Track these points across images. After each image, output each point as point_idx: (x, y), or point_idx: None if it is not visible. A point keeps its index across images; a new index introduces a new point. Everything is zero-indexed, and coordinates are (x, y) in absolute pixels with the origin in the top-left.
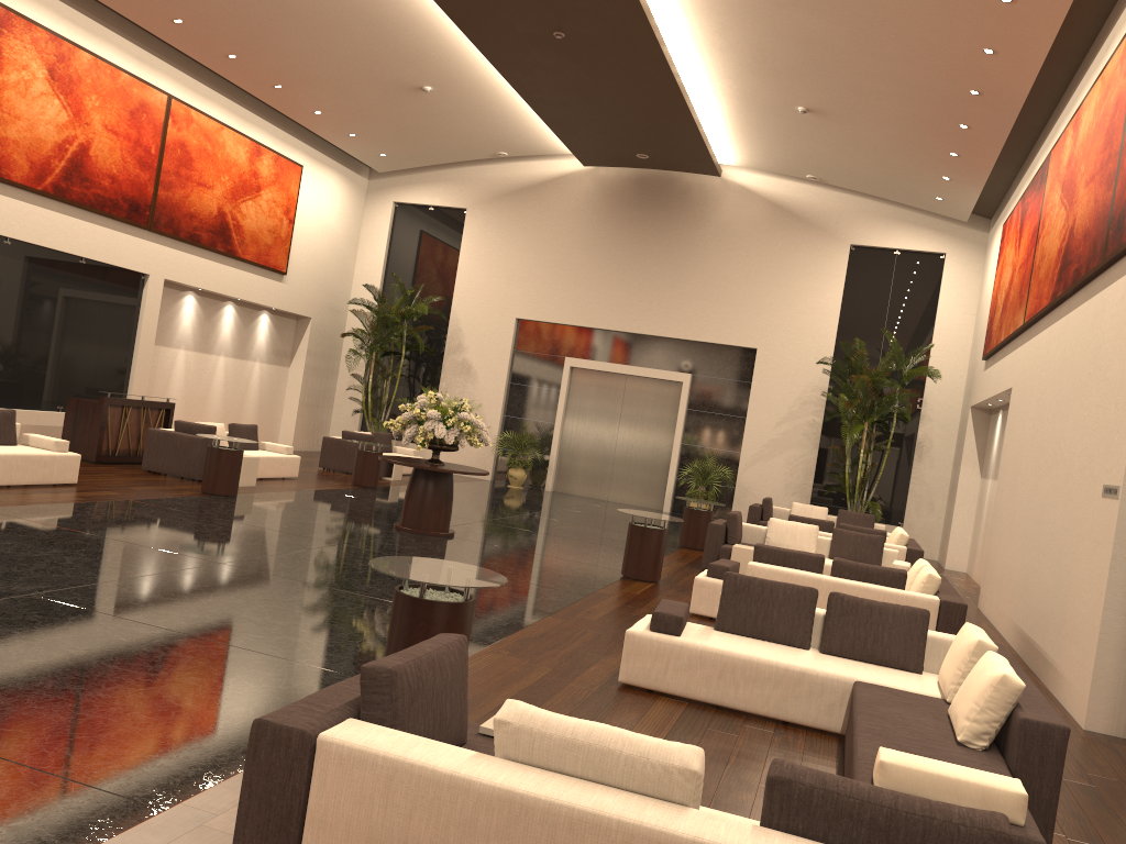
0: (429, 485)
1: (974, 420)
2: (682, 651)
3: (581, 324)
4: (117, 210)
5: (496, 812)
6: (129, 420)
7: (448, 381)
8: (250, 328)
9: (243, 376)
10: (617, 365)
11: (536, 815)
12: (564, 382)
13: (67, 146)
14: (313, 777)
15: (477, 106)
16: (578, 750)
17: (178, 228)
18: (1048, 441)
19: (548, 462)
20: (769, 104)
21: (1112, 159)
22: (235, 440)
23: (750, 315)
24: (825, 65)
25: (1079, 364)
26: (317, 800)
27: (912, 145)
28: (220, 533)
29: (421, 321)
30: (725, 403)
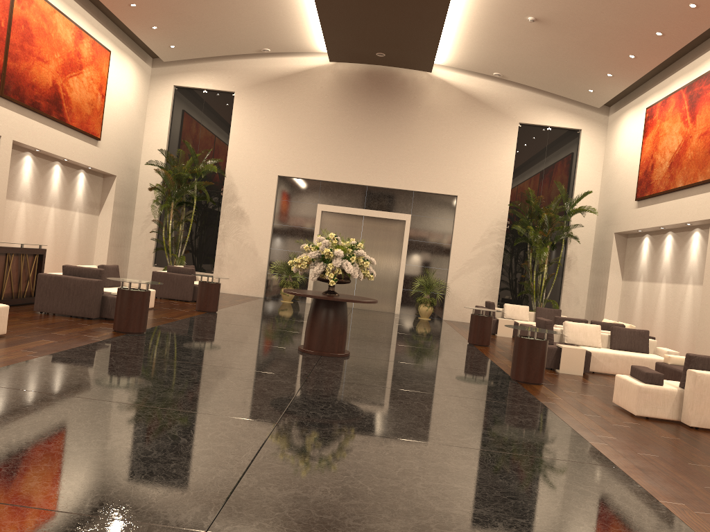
0: (333, 313)
1: (617, 241)
2: None
3: (328, 180)
4: None
5: None
6: (11, 266)
7: (225, 224)
8: (71, 183)
9: (67, 223)
10: (357, 209)
11: None
12: (317, 223)
13: None
14: None
15: (267, 7)
16: None
17: (23, 95)
18: None
19: (306, 281)
20: (505, 14)
21: None
22: (144, 282)
23: (452, 172)
24: None
25: None
26: None
27: (601, 49)
28: (207, 380)
29: (201, 178)
30: (435, 235)
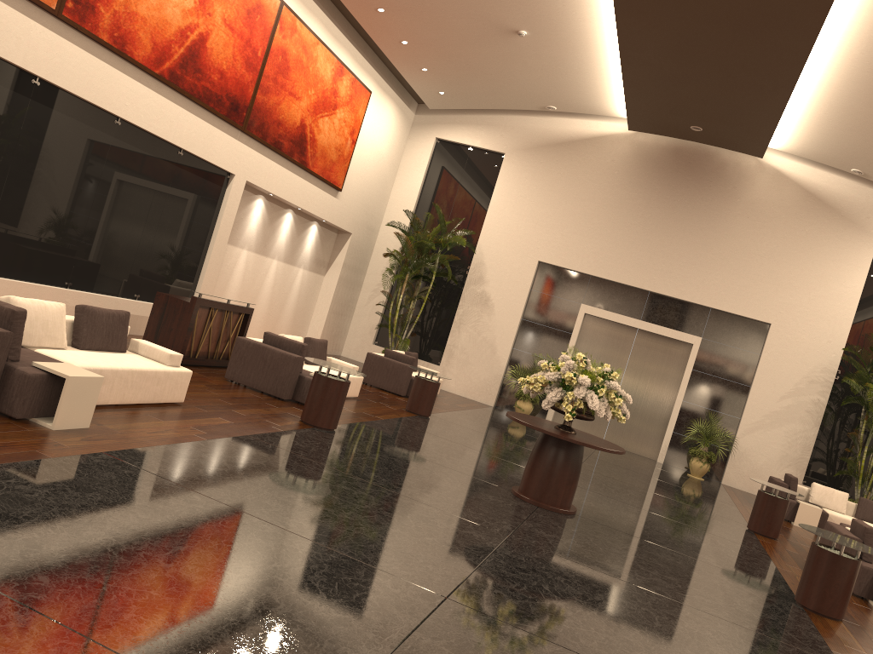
0: (563, 456)
1: None
2: None
3: (600, 276)
4: (219, 106)
5: None
6: (212, 322)
7: (465, 309)
8: (301, 236)
9: (288, 280)
10: (630, 318)
11: None
12: (577, 327)
13: (188, 33)
14: None
15: (560, 57)
16: None
17: (266, 133)
18: None
19: None
20: None
21: None
22: (345, 370)
23: (768, 292)
24: None
25: None
26: None
27: None
28: (383, 512)
29: (446, 250)
30: (730, 370)
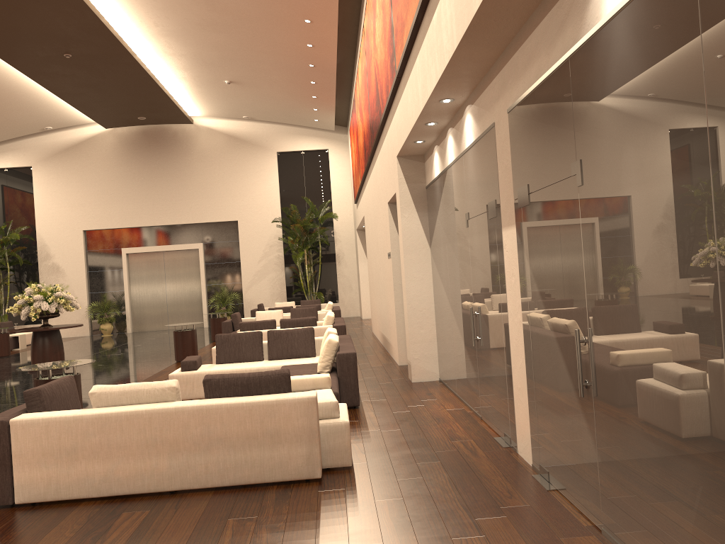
0: (45, 340)
1: (360, 236)
2: (199, 376)
3: (127, 226)
4: None
5: (96, 424)
6: None
7: (45, 279)
8: None
9: None
10: (156, 246)
11: (112, 419)
12: (124, 264)
13: None
14: (12, 438)
15: (23, 101)
16: (127, 393)
17: None
18: (375, 238)
19: (125, 315)
20: (208, 81)
21: (367, 98)
22: None
23: (229, 202)
24: (231, 58)
25: (376, 198)
26: (16, 447)
27: (292, 94)
28: None
29: (16, 244)
30: (226, 256)
